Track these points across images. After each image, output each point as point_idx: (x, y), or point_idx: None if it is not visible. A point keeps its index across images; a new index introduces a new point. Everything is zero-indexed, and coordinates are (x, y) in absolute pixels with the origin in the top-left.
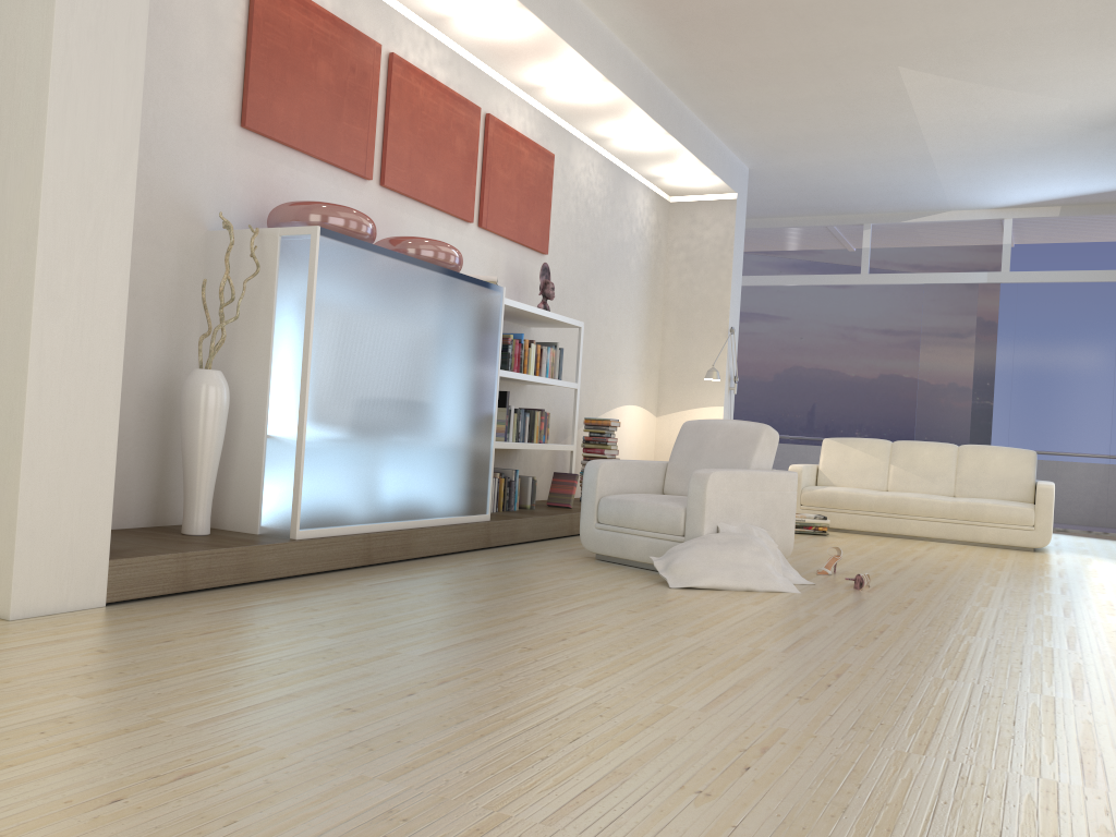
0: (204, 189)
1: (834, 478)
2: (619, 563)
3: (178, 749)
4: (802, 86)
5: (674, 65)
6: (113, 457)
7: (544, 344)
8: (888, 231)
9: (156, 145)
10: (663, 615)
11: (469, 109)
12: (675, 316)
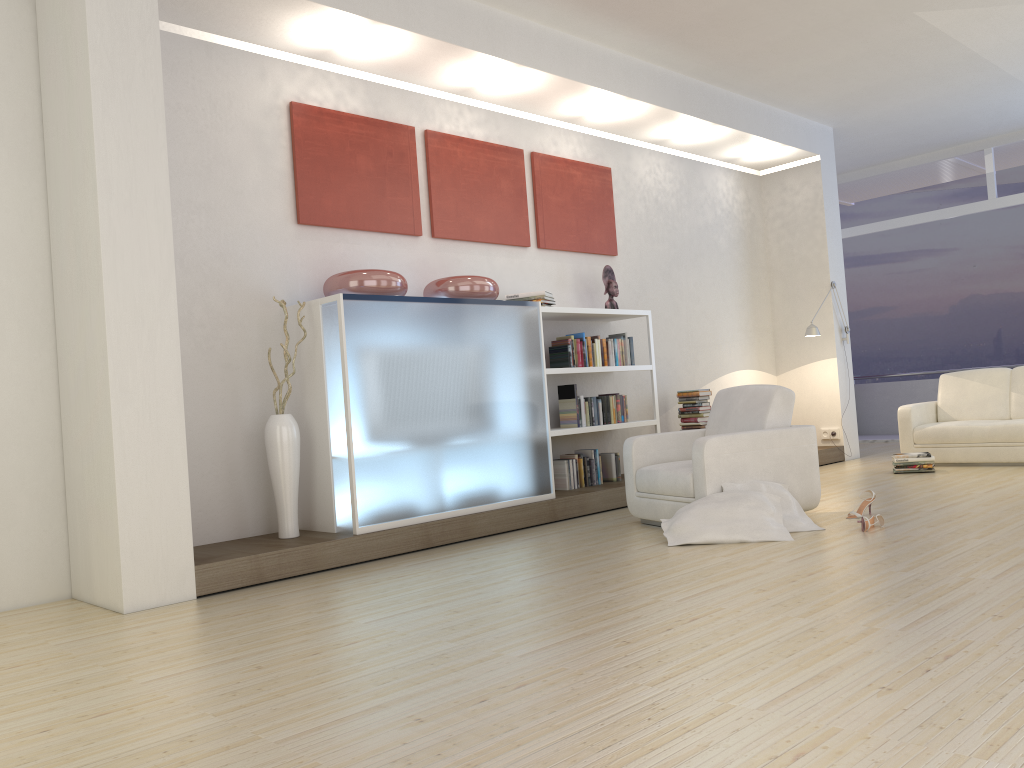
0: (273, 277)
1: (953, 413)
2: (657, 525)
3: (117, 698)
4: (831, 51)
5: (700, 66)
6: (187, 493)
7: (614, 336)
8: (1018, 149)
9: (229, 255)
10: (619, 573)
11: (510, 154)
12: (779, 280)
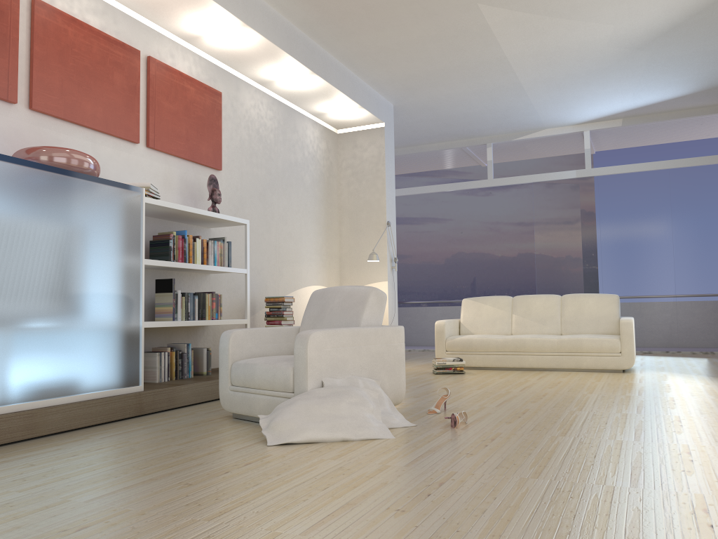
0: None
1: (472, 328)
2: (250, 420)
3: None
4: (410, 28)
5: (307, 16)
6: None
7: (214, 239)
8: (506, 148)
9: None
10: (217, 486)
11: (127, 51)
12: (347, 217)
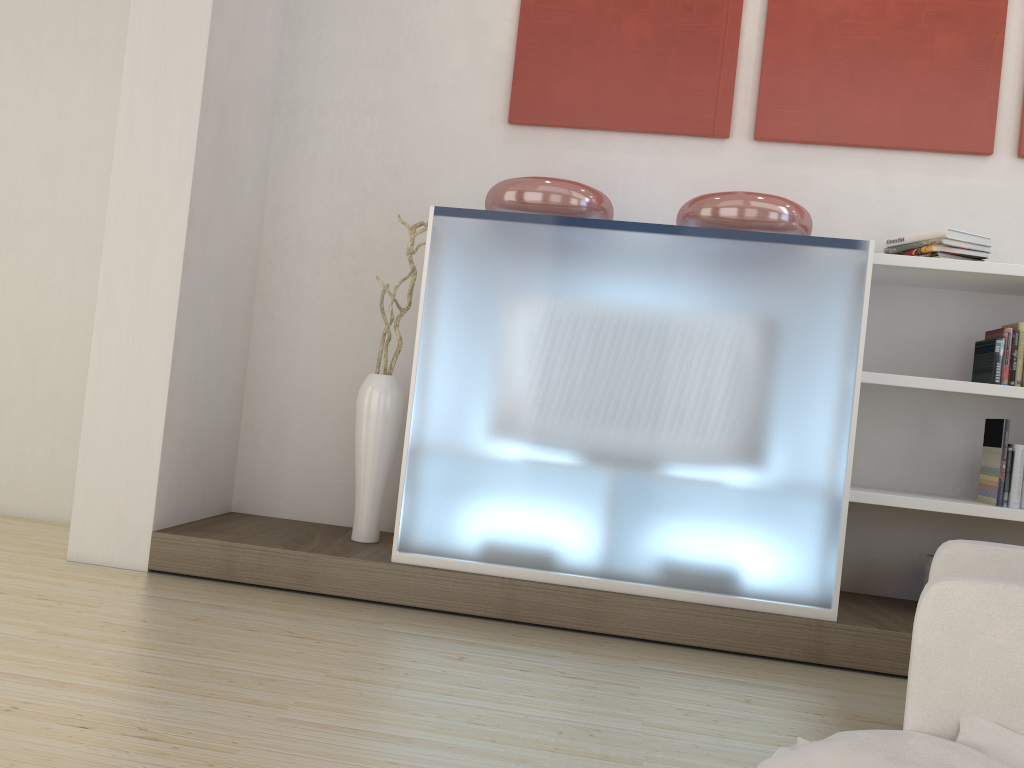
0: (460, 197)
1: None
2: None
3: None
4: None
5: None
6: (160, 441)
7: None
8: None
9: (403, 167)
10: None
11: None
12: None
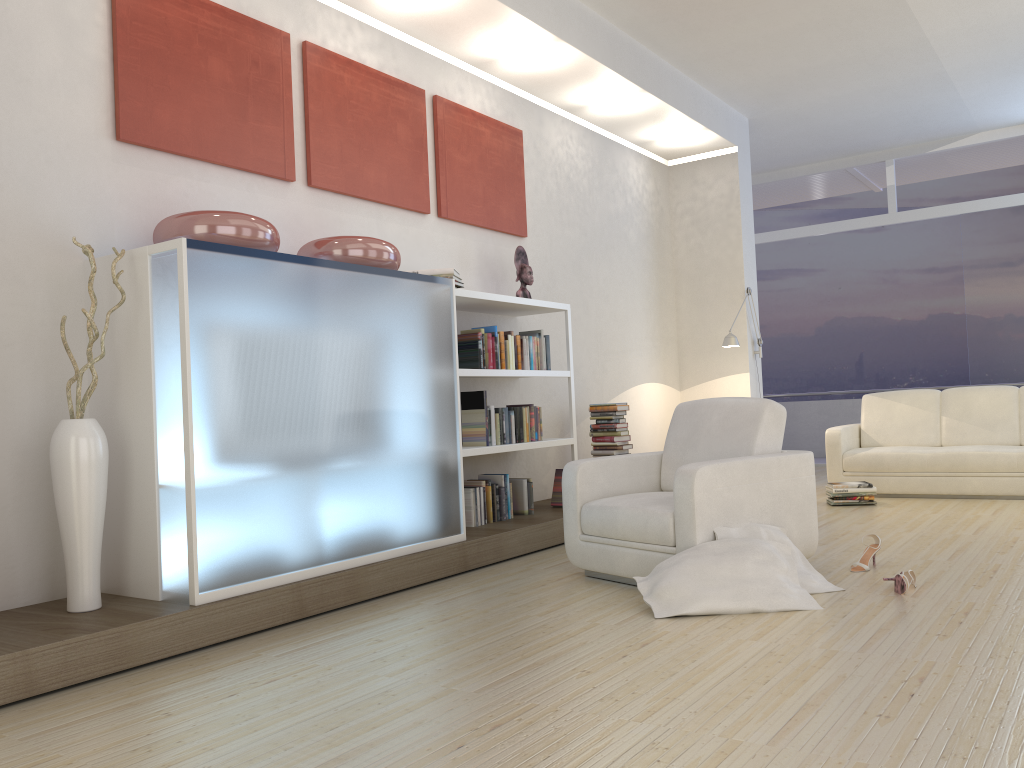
0: (75, 214)
1: (879, 438)
2: (610, 580)
3: None
4: (784, 14)
5: (637, 15)
6: None
7: (527, 334)
8: (914, 164)
9: (3, 172)
10: (624, 675)
11: (410, 93)
12: (687, 284)
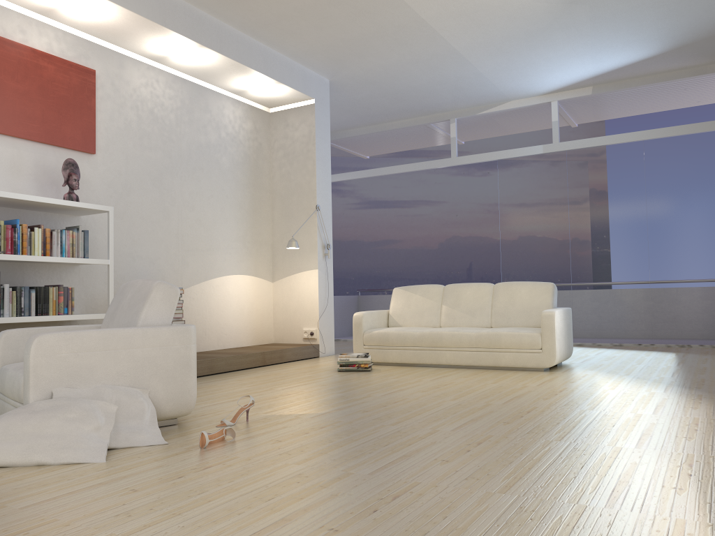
0: None
1: (400, 320)
2: None
3: None
4: None
5: None
6: None
7: (68, 228)
8: (475, 124)
9: None
10: None
11: None
12: (279, 201)
